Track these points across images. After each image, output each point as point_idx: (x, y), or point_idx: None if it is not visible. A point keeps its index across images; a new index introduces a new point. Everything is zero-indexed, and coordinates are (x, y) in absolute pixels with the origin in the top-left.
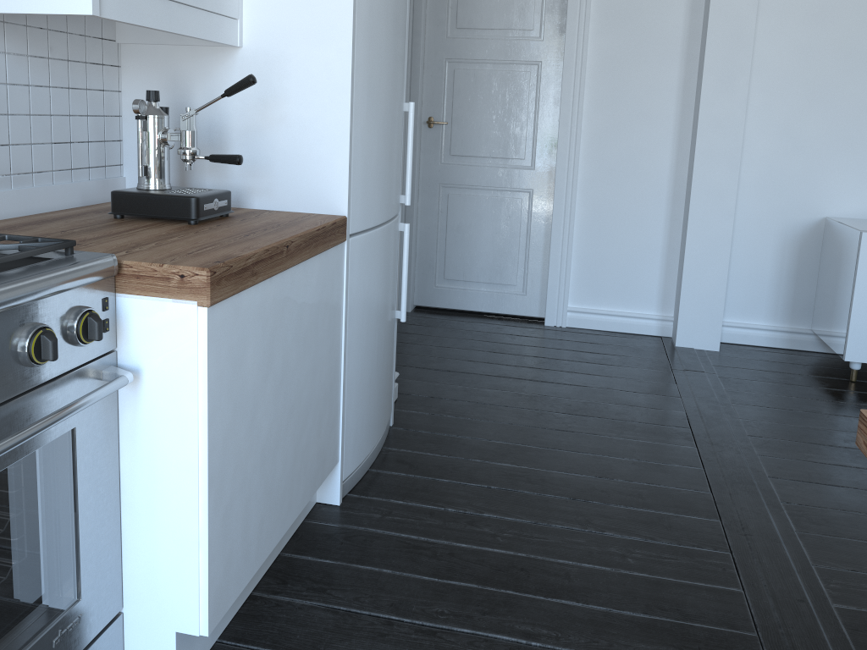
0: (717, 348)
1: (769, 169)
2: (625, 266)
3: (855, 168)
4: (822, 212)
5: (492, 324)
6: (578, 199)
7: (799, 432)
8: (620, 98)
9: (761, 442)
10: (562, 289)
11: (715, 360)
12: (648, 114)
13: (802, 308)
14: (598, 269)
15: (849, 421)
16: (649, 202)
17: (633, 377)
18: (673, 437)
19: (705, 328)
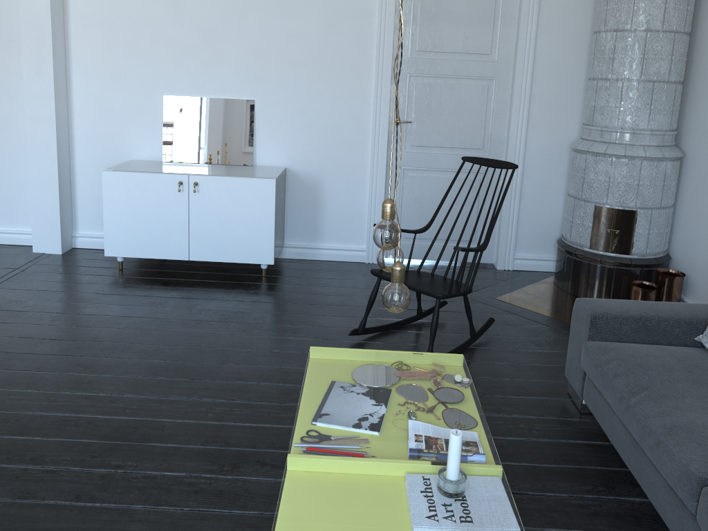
0: (60, 252)
1: (93, 128)
2: (8, 197)
3: (146, 126)
4: (131, 157)
5: None
6: None
7: (2, 304)
8: None
9: None
10: None
11: (46, 260)
12: (8, 90)
13: None
14: None
15: (58, 294)
16: (18, 152)
17: None
18: None
19: (51, 239)
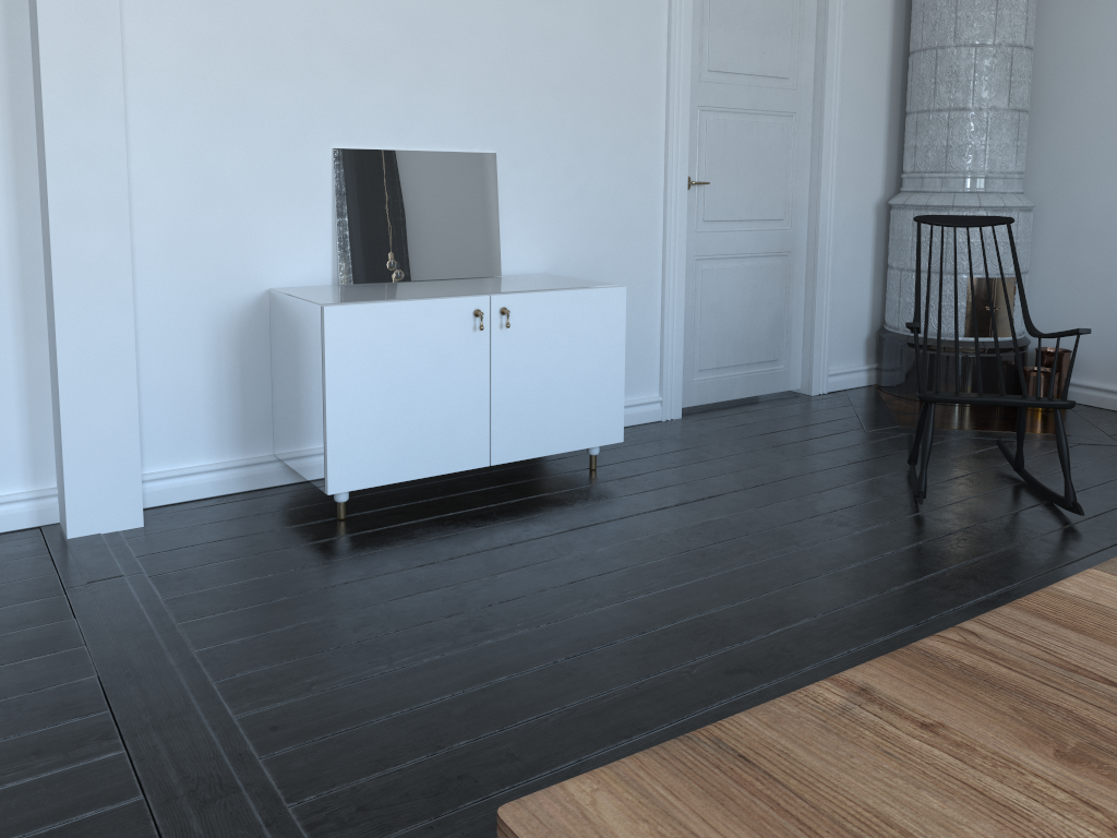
0: (141, 522)
1: (178, 226)
2: None
3: (297, 214)
4: (264, 283)
5: None
6: None
7: (291, 640)
8: None
9: (237, 685)
10: None
11: (141, 544)
12: None
13: (257, 426)
14: None
15: (353, 589)
16: None
17: None
18: (79, 746)
19: (116, 496)
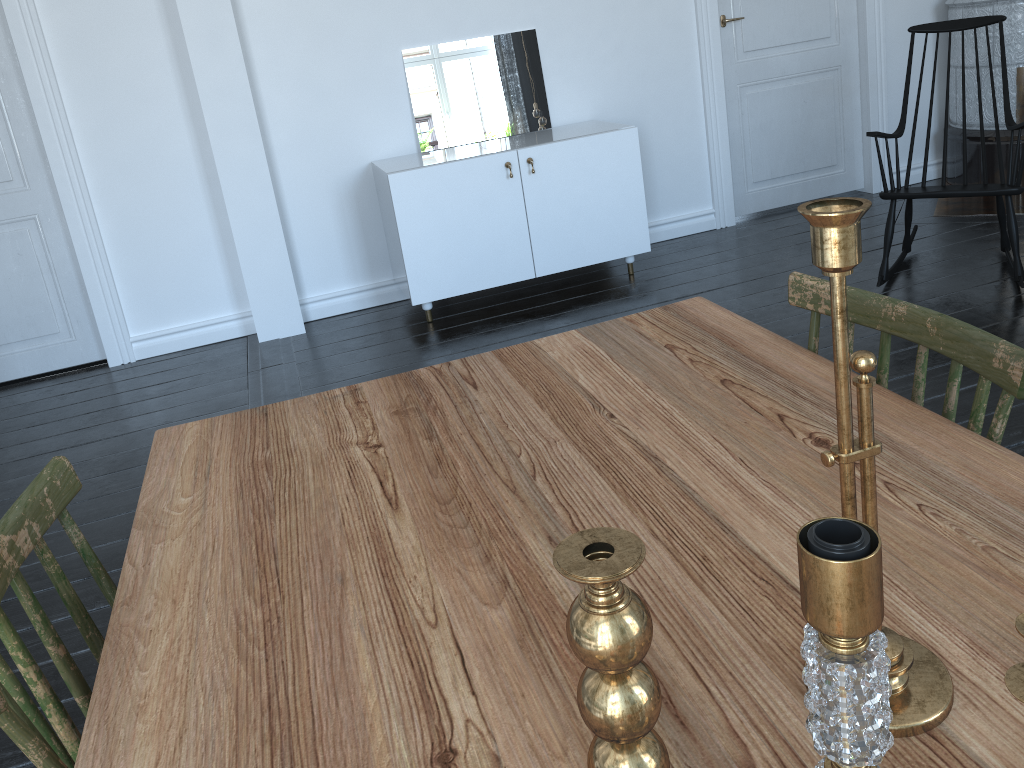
0: (303, 330)
1: (300, 126)
2: (181, 272)
3: (383, 104)
4: (367, 158)
5: (40, 389)
6: (98, 211)
7: None
8: (106, 82)
9: None
10: (116, 320)
11: (299, 344)
12: (146, 94)
13: (379, 260)
14: (151, 284)
15: (413, 368)
16: (184, 193)
17: (201, 398)
18: None
19: (284, 314)
